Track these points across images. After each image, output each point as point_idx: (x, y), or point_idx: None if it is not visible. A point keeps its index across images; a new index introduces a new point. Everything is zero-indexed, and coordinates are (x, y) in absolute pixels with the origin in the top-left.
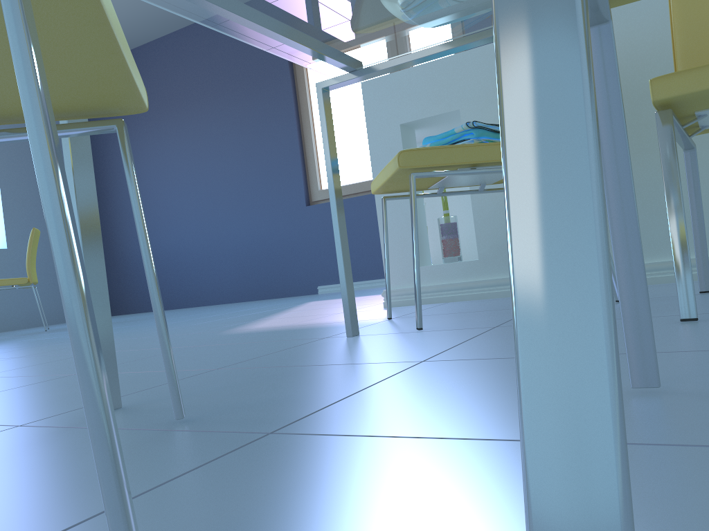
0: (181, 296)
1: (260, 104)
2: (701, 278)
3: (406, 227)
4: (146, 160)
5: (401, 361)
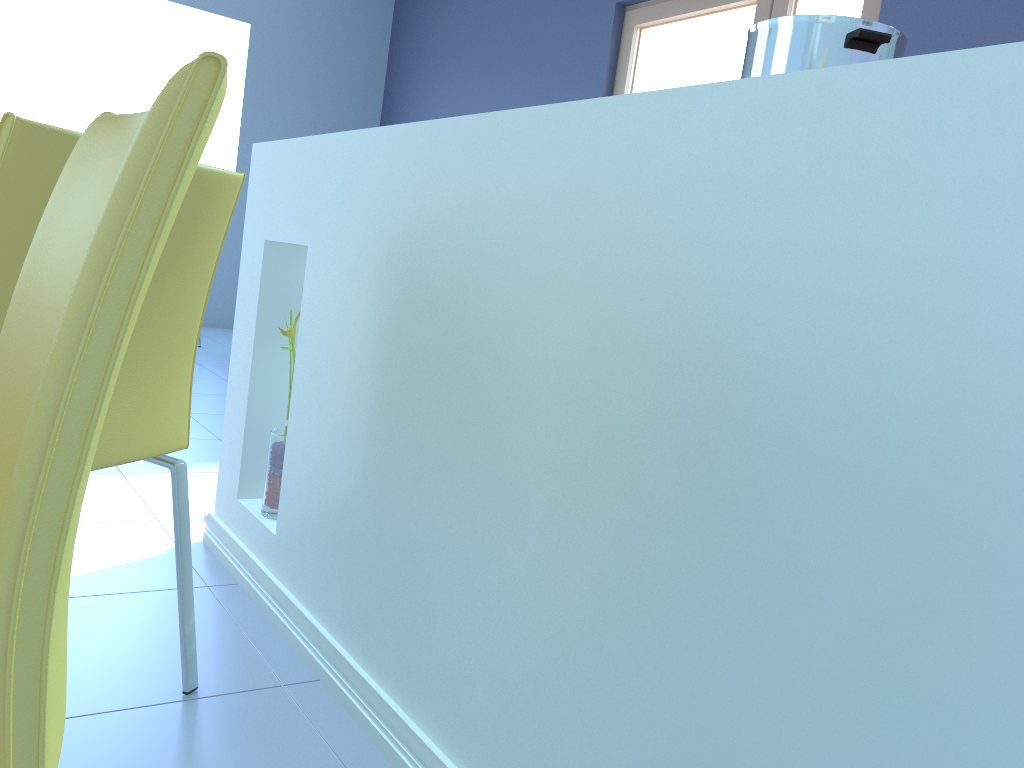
0: None
1: (564, 85)
2: None
3: (241, 425)
4: None
5: None
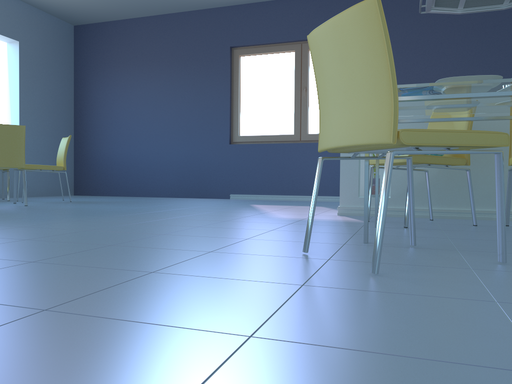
0: (131, 189)
1: (206, 75)
2: (506, 220)
3: (354, 177)
4: (117, 96)
5: (438, 237)
